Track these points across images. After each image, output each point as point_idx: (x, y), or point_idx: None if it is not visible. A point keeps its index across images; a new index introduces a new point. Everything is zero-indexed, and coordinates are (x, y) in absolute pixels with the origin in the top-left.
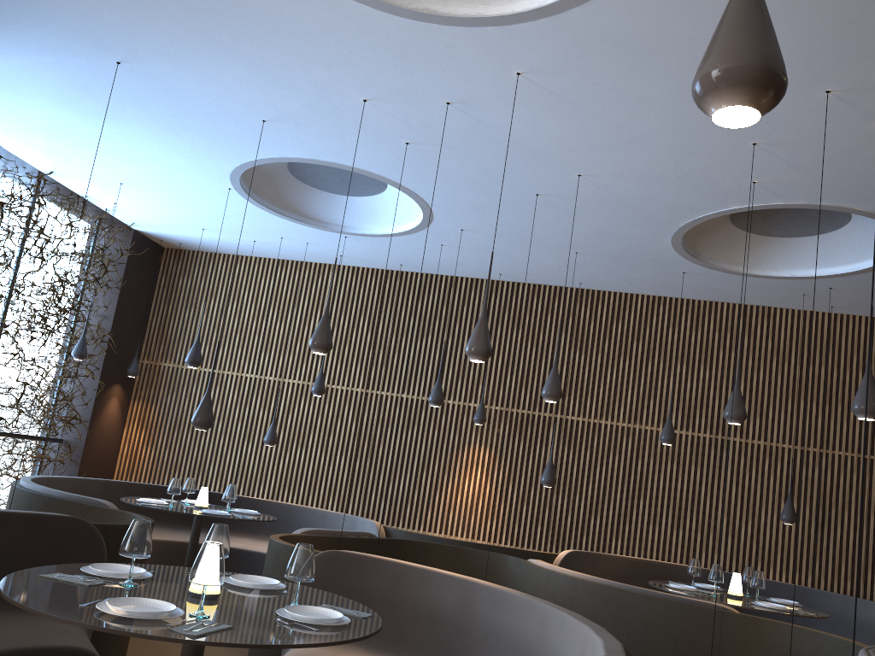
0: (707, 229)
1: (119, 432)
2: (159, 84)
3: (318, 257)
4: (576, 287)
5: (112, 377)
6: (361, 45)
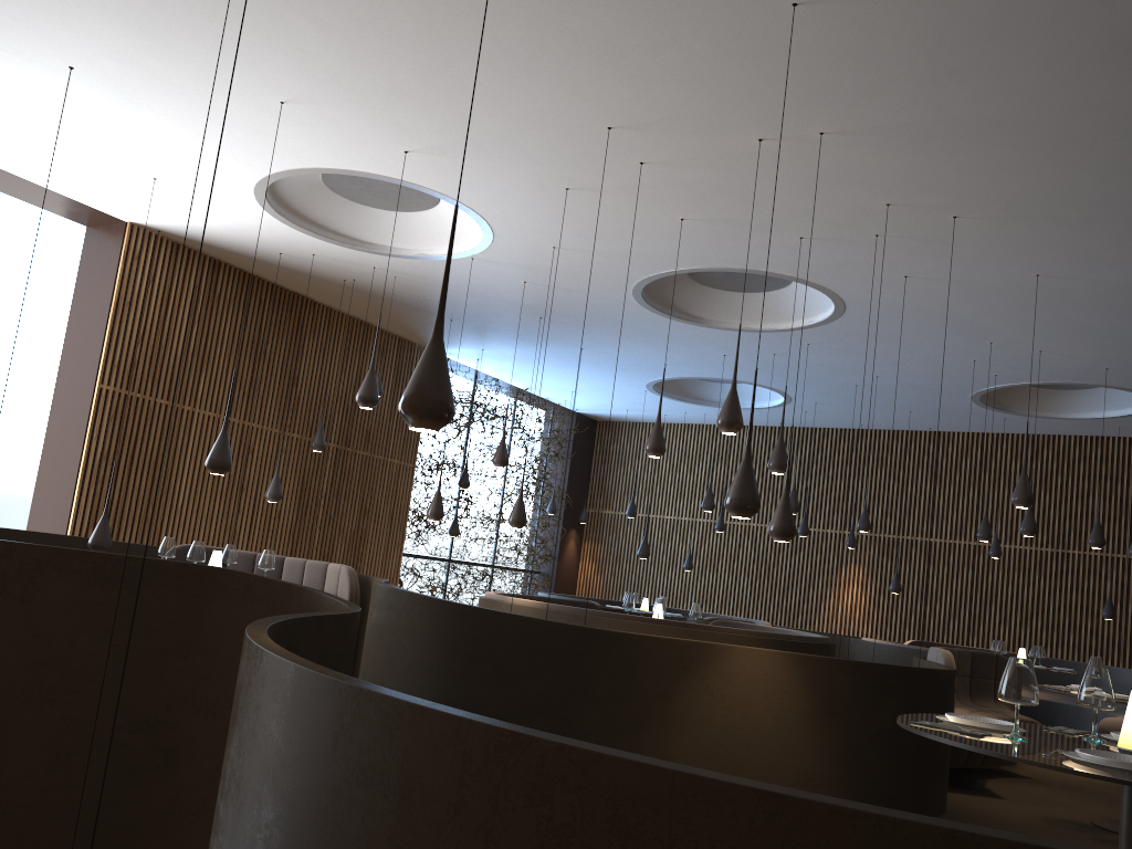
0: (1003, 390)
1: (576, 565)
2: (603, 354)
3: (715, 421)
4: (929, 430)
5: (569, 524)
6: (715, 339)
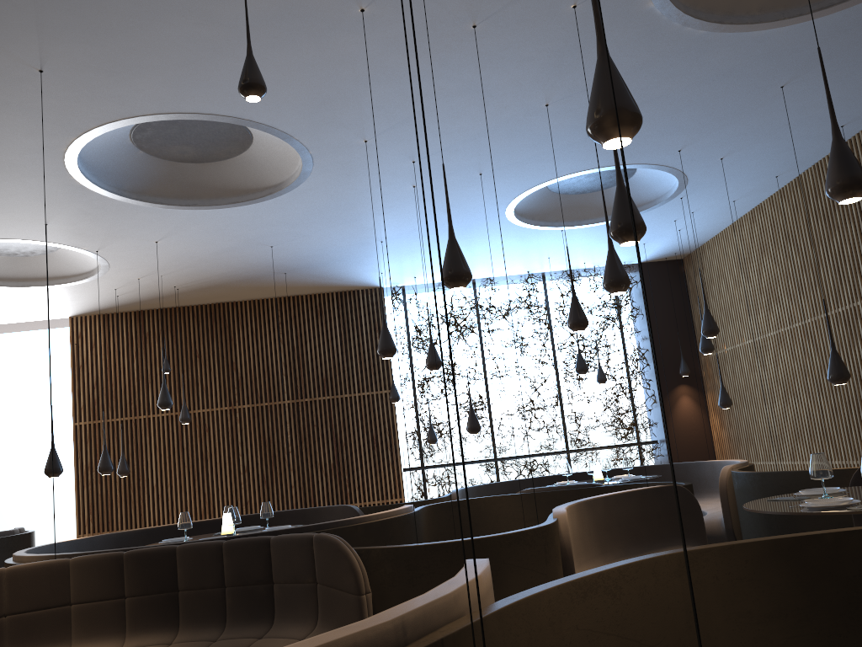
0: None
1: (704, 422)
2: (403, 235)
3: (734, 210)
4: None
5: (671, 382)
6: (344, 186)
